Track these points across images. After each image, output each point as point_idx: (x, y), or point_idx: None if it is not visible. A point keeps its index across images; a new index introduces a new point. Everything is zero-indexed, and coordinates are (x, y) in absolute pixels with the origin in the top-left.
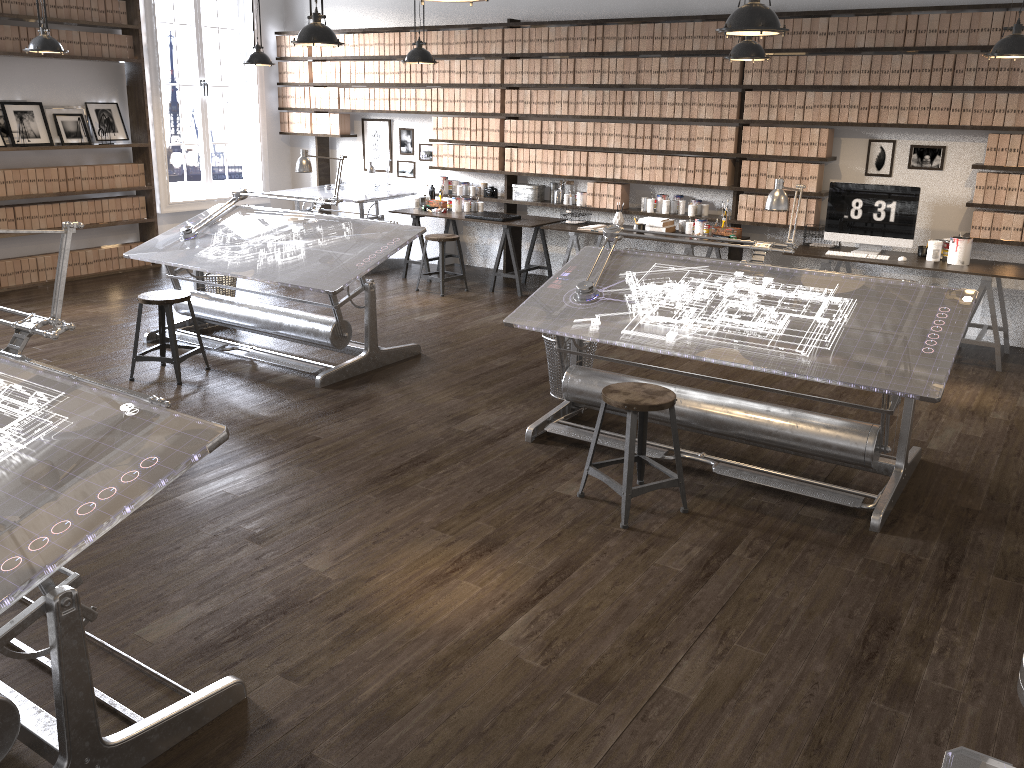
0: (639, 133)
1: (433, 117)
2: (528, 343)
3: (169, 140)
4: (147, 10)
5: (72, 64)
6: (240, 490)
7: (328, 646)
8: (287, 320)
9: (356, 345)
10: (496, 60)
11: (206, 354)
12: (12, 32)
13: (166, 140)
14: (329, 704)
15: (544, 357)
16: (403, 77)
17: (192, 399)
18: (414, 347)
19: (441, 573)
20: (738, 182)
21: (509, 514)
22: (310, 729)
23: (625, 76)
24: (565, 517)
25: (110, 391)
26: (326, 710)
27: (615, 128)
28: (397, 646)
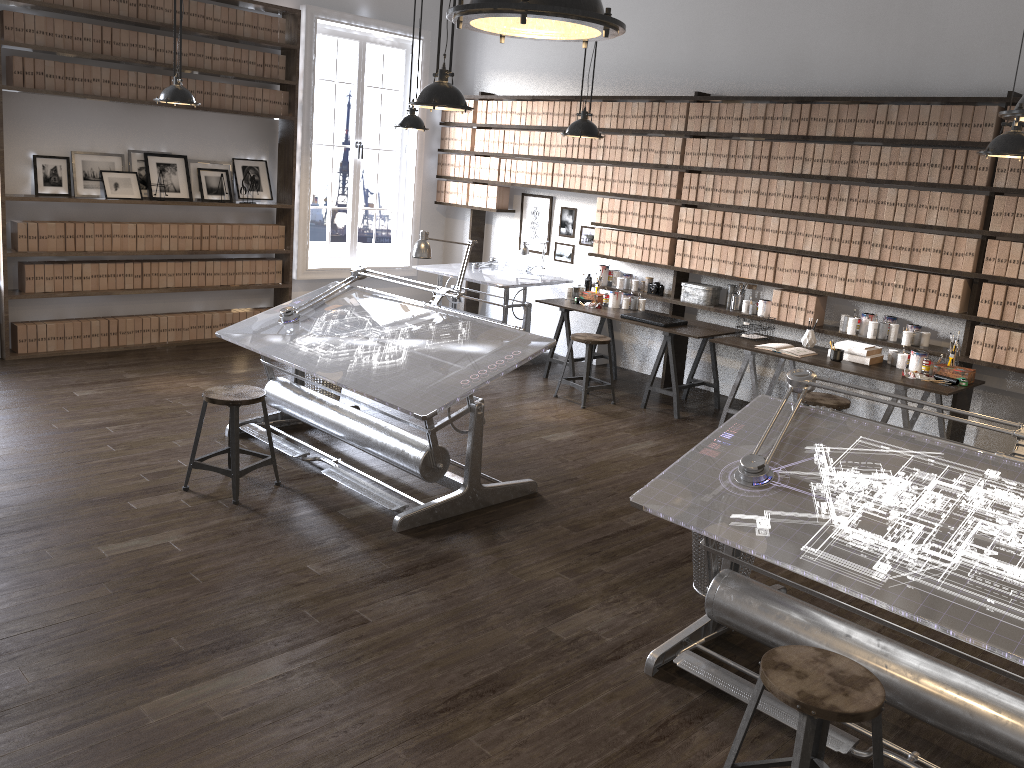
0: (845, 236)
1: (598, 198)
2: None
3: (336, 199)
4: (307, 66)
5: (224, 118)
6: (229, 706)
7: None
8: (375, 436)
9: (455, 476)
10: (677, 138)
11: (285, 461)
12: (163, 82)
13: (333, 199)
14: None
15: None
16: (570, 151)
17: (239, 529)
18: (528, 484)
19: None
20: (974, 309)
21: None
22: None
23: (833, 166)
24: None
25: None
26: None
27: (815, 228)
28: None
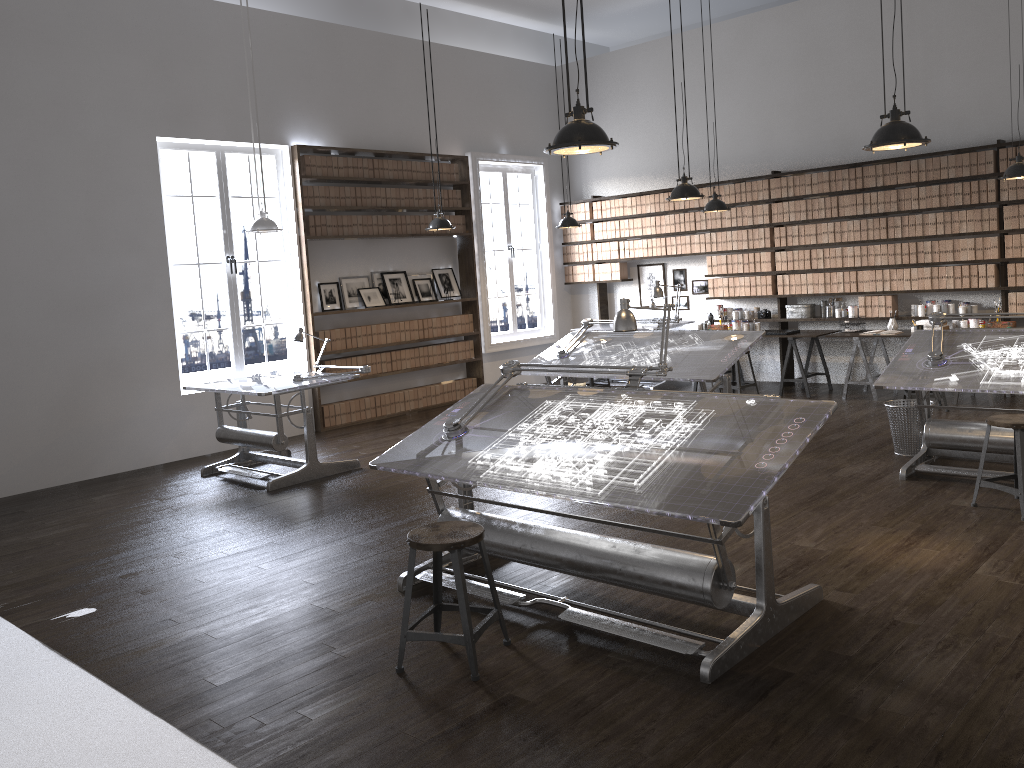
0: (904, 250)
1: (707, 256)
2: (845, 425)
3: None
4: (475, 195)
5: (423, 240)
6: None
7: (855, 578)
8: None
9: None
10: (764, 205)
11: None
12: (392, 220)
13: None
14: (883, 601)
15: (868, 432)
16: (678, 227)
17: None
18: None
19: (901, 545)
20: (1004, 283)
21: (925, 516)
22: (882, 610)
23: (886, 205)
24: (971, 516)
25: (730, 396)
26: (884, 603)
27: (881, 249)
28: (904, 577)
